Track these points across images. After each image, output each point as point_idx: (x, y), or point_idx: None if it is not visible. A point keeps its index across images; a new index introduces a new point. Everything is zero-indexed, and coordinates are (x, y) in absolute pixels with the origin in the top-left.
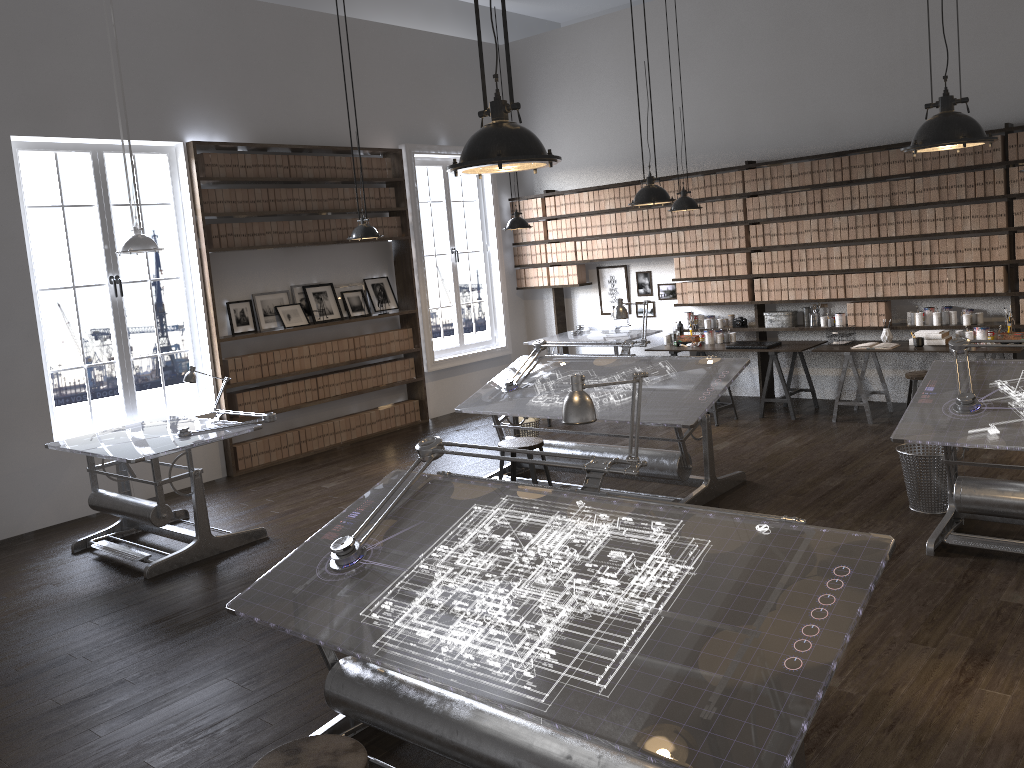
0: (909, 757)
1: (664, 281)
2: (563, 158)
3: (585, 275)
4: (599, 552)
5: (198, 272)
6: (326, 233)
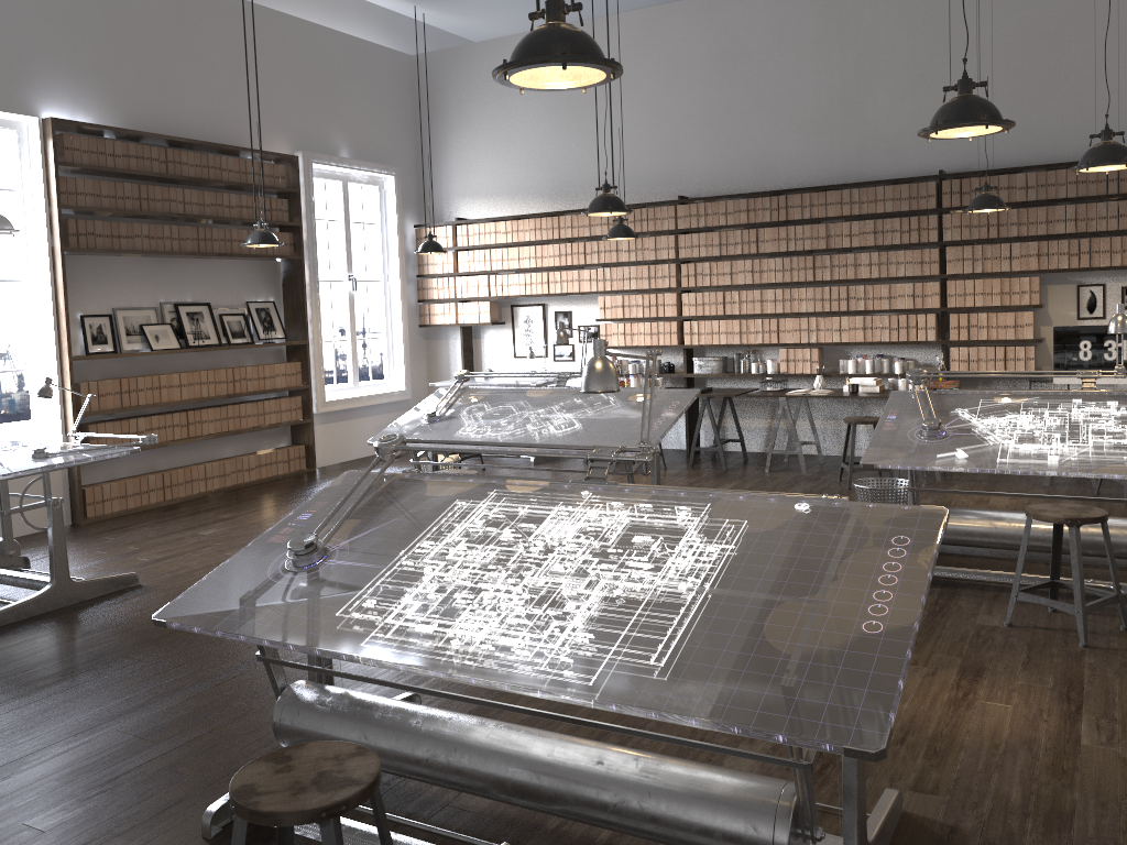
0: (929, 765)
1: (586, 322)
2: (478, 184)
3: (498, 313)
4: (622, 538)
5: (49, 275)
6: (207, 243)
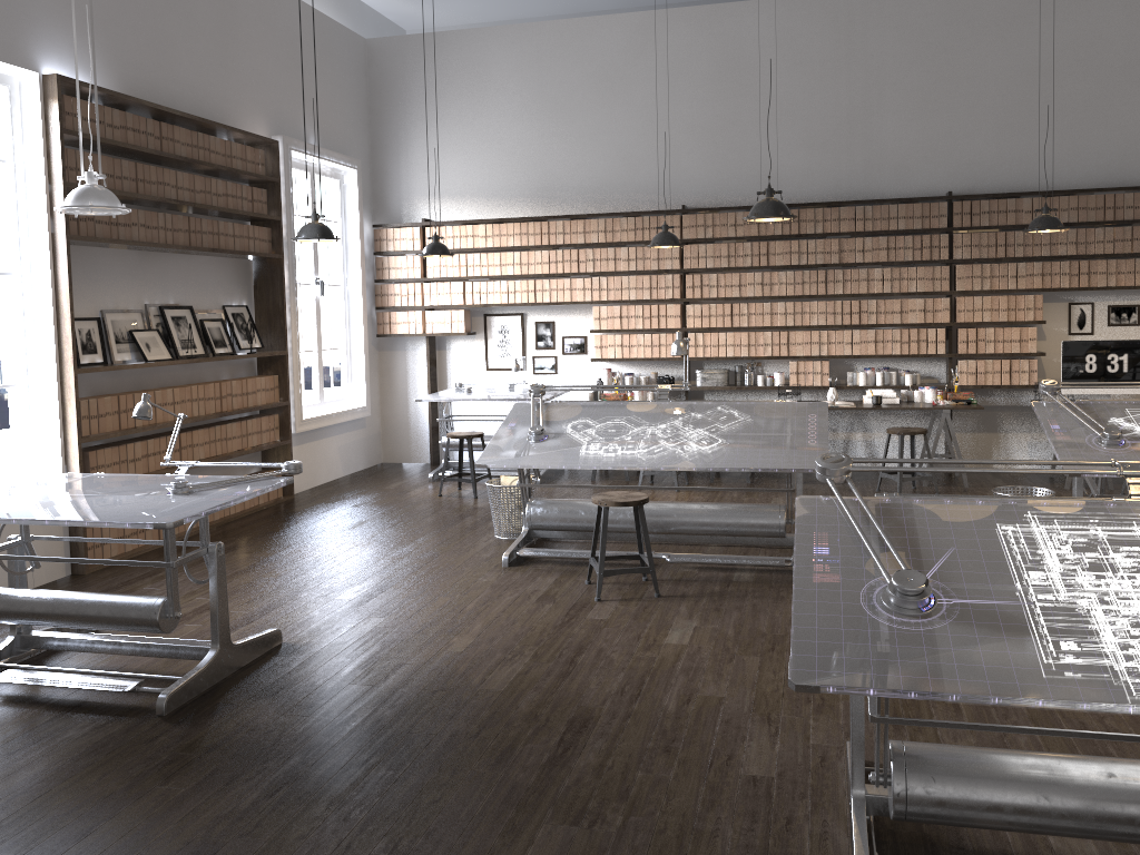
0: None
1: (571, 333)
2: (446, 183)
3: (470, 323)
4: None
5: (48, 268)
6: (197, 236)
